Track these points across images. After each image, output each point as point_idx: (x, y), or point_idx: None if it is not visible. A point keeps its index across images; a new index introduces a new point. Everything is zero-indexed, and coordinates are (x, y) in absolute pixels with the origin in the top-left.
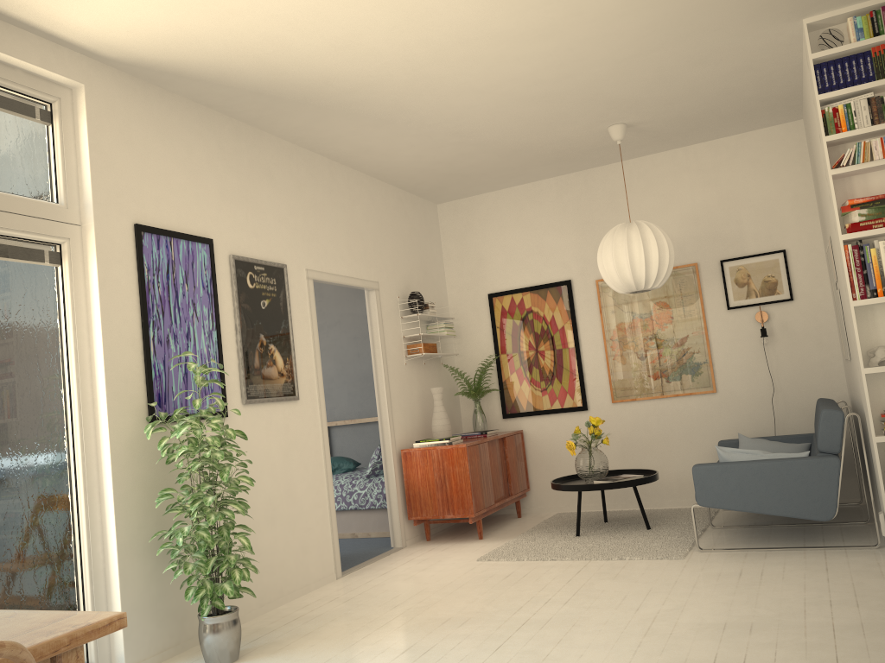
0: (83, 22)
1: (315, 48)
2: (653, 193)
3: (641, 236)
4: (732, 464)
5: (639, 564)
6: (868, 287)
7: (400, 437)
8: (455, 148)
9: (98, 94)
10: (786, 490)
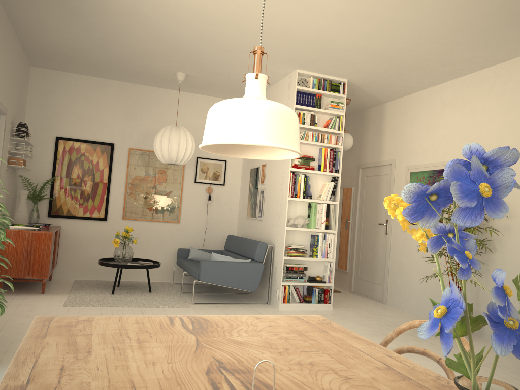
0: None
1: None
2: (172, 111)
3: (185, 136)
4: (220, 262)
5: (171, 309)
6: (294, 193)
7: None
8: (91, 45)
9: None
10: (240, 276)
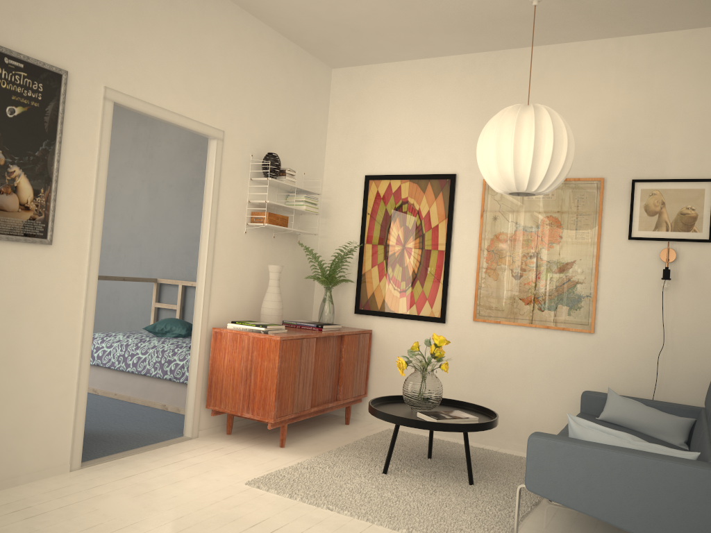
0: None
1: None
2: (570, 88)
3: (536, 122)
4: (584, 446)
5: None
6: None
7: (218, 313)
8: None
9: None
10: (653, 502)
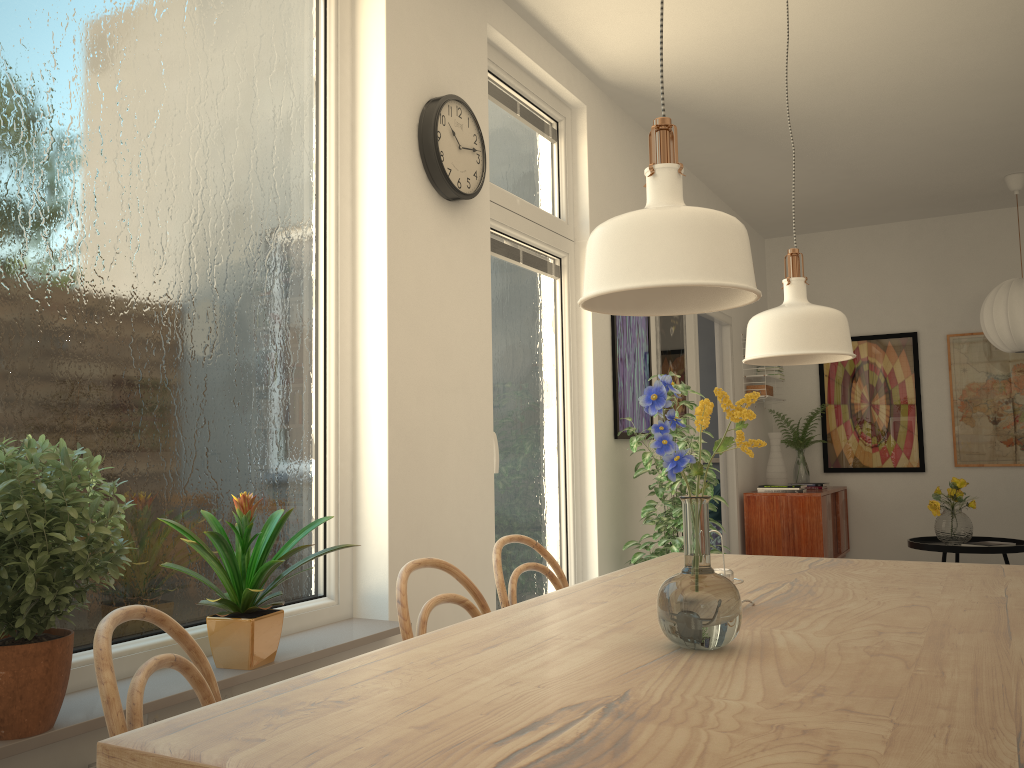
0: (617, 49)
1: (797, 84)
2: (1023, 248)
3: None
4: None
5: None
6: None
7: (740, 480)
8: (835, 185)
9: (593, 115)
10: None
